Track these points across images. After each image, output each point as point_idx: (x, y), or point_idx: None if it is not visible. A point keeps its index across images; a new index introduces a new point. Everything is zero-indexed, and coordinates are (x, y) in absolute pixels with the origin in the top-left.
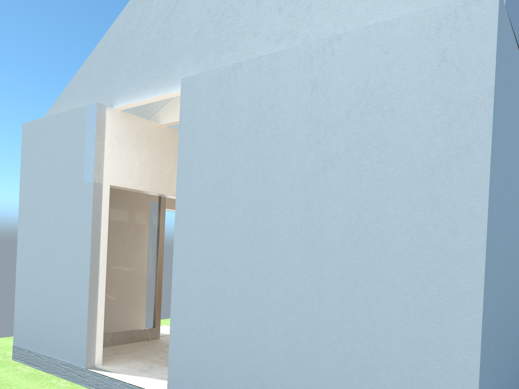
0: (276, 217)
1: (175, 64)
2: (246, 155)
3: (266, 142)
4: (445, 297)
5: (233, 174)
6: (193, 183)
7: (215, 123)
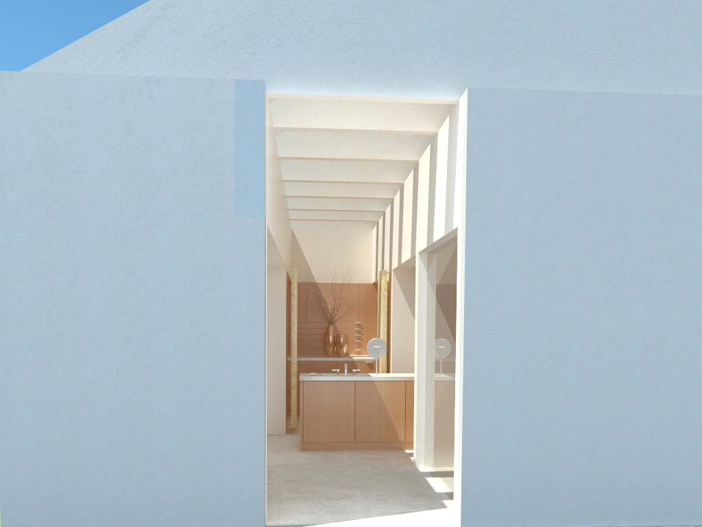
0: (629, 286)
1: (414, 55)
2: (583, 210)
3: (613, 198)
4: None
5: (566, 232)
6: (498, 238)
7: (532, 162)
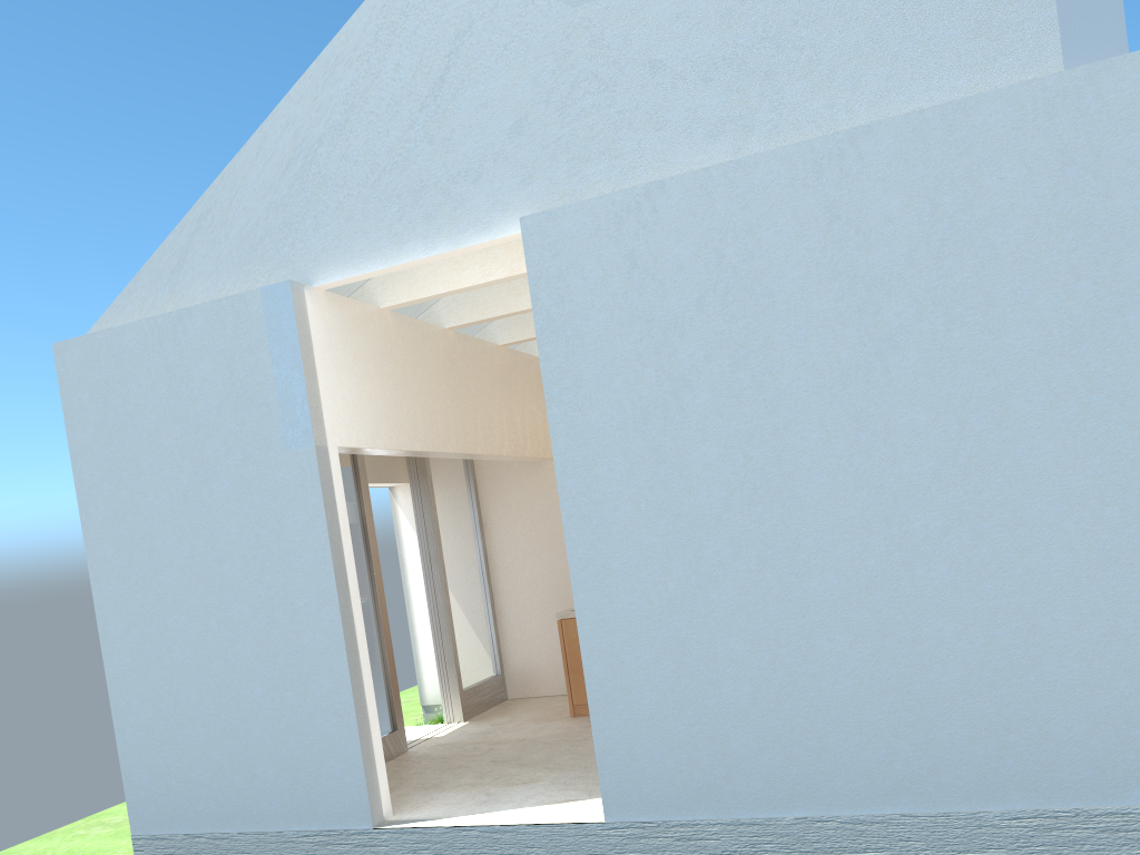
0: (795, 449)
1: (470, 187)
2: (707, 348)
3: (749, 320)
4: (1135, 523)
5: (685, 387)
6: (592, 414)
7: (622, 296)
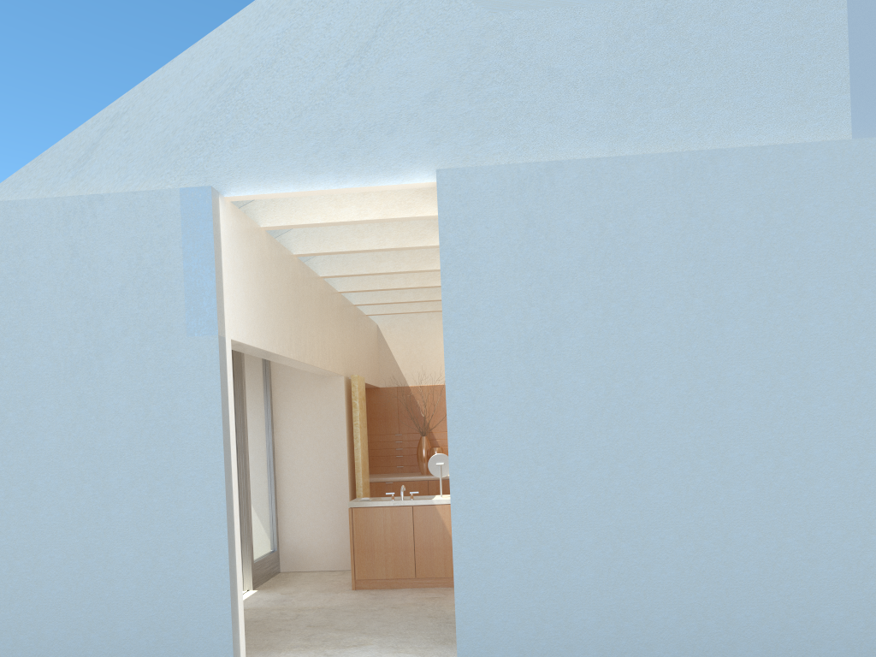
0: (648, 386)
1: (383, 138)
2: (584, 298)
3: (620, 281)
4: None
5: (564, 326)
6: (482, 339)
7: (518, 247)
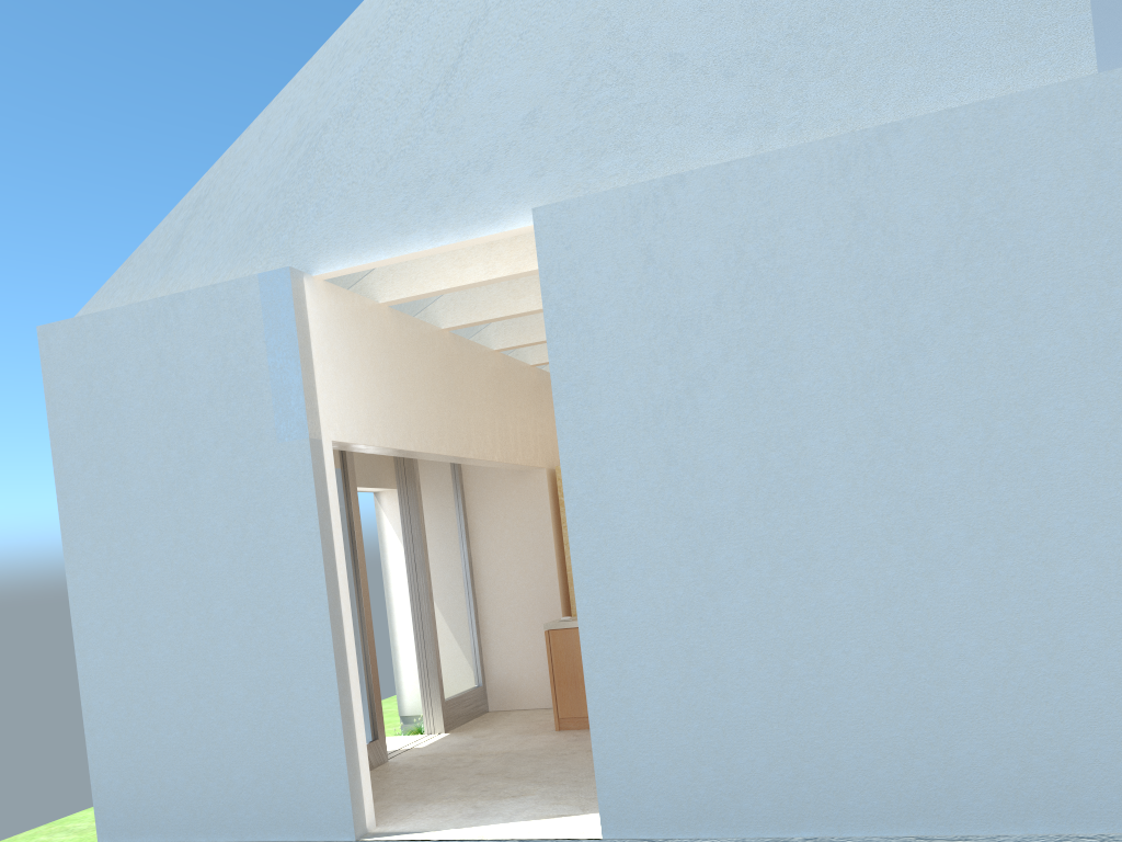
0: (814, 452)
1: (479, 178)
2: (723, 347)
3: (769, 319)
4: None
5: (700, 386)
6: (601, 412)
7: (636, 291)
